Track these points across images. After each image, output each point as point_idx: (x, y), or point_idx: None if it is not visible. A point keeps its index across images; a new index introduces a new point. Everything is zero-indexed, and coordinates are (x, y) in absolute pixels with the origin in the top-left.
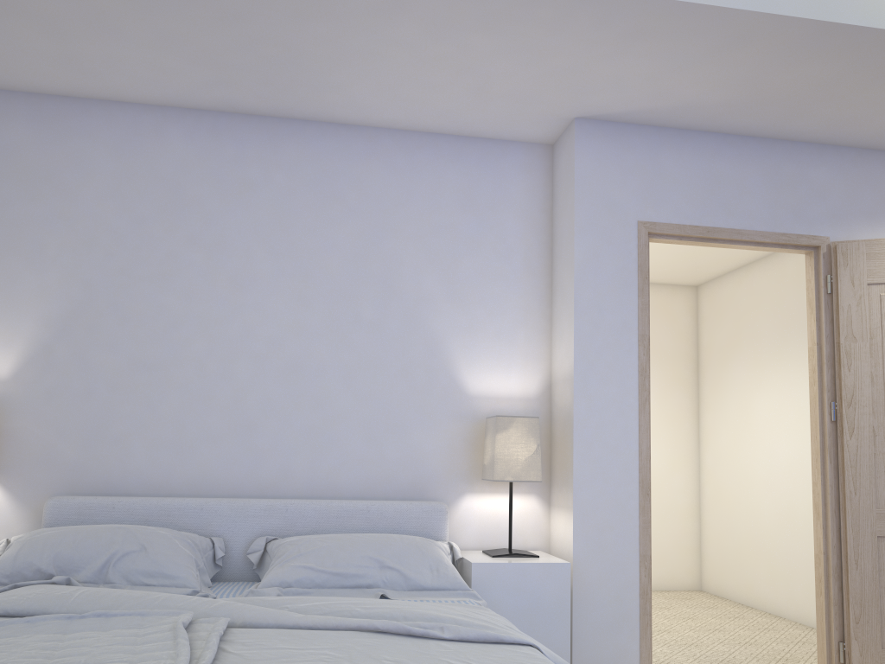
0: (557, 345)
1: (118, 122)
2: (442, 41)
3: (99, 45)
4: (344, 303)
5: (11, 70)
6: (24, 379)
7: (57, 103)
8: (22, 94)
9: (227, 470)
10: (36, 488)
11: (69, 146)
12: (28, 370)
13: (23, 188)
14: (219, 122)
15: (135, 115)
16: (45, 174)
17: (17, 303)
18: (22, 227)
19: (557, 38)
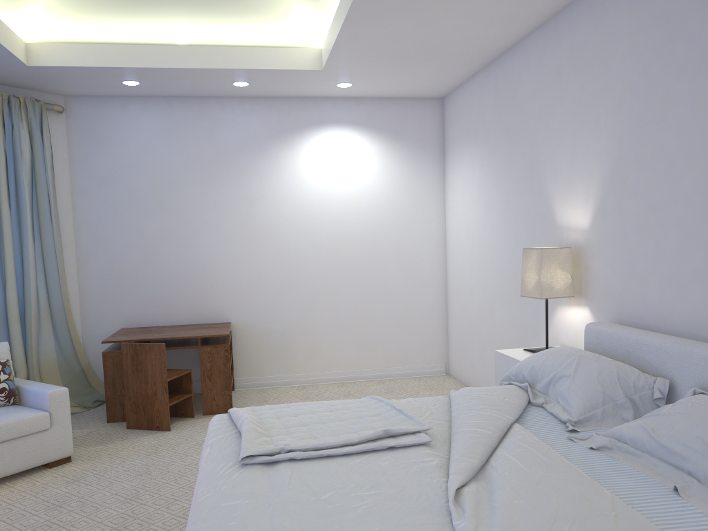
0: None
1: None
2: None
3: None
4: None
5: None
6: (595, 227)
7: None
8: None
9: None
10: (603, 313)
11: (606, 22)
12: (596, 220)
13: (587, 73)
14: None
15: None
16: (596, 55)
17: (589, 168)
18: (588, 106)
19: None
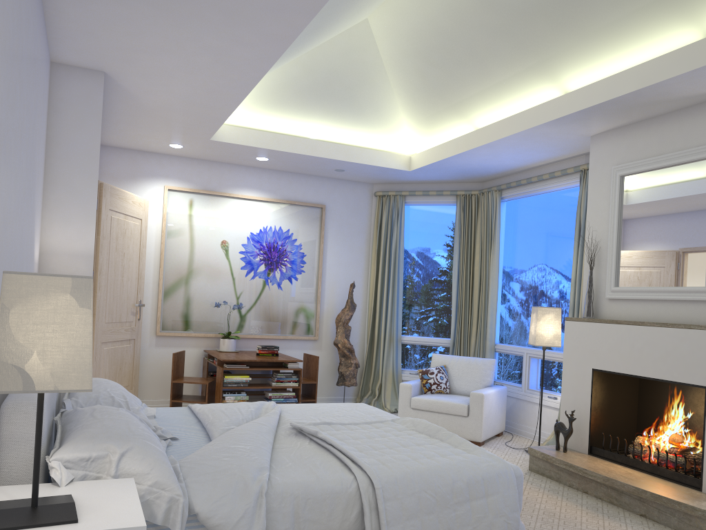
0: (56, 225)
1: None
2: (201, 49)
3: None
4: (30, 171)
5: None
6: None
7: None
8: None
9: None
10: None
11: None
12: None
13: None
14: None
15: None
16: None
17: None
18: None
19: (208, 76)
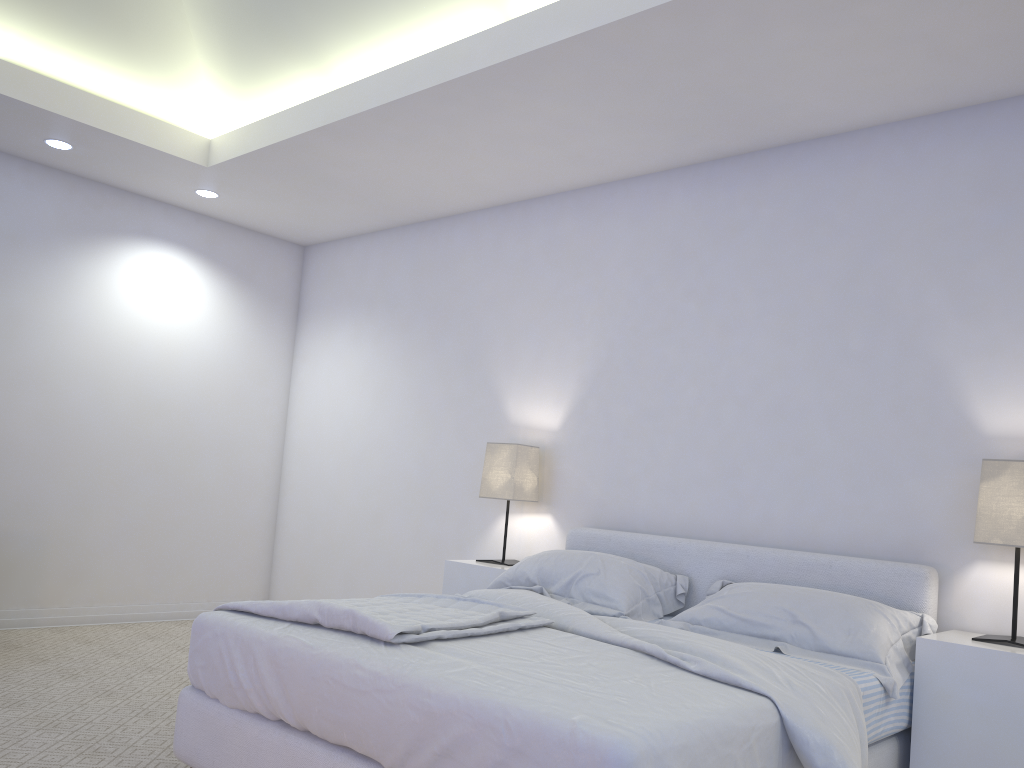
0: None
1: (634, 195)
2: (834, 27)
3: (581, 141)
4: (830, 335)
5: (551, 177)
6: (568, 429)
7: (592, 192)
8: (571, 192)
9: (713, 514)
10: (574, 520)
11: (600, 227)
12: (570, 422)
13: (570, 270)
14: (712, 171)
15: (646, 185)
16: (584, 255)
17: (565, 366)
18: (568, 303)
19: None
